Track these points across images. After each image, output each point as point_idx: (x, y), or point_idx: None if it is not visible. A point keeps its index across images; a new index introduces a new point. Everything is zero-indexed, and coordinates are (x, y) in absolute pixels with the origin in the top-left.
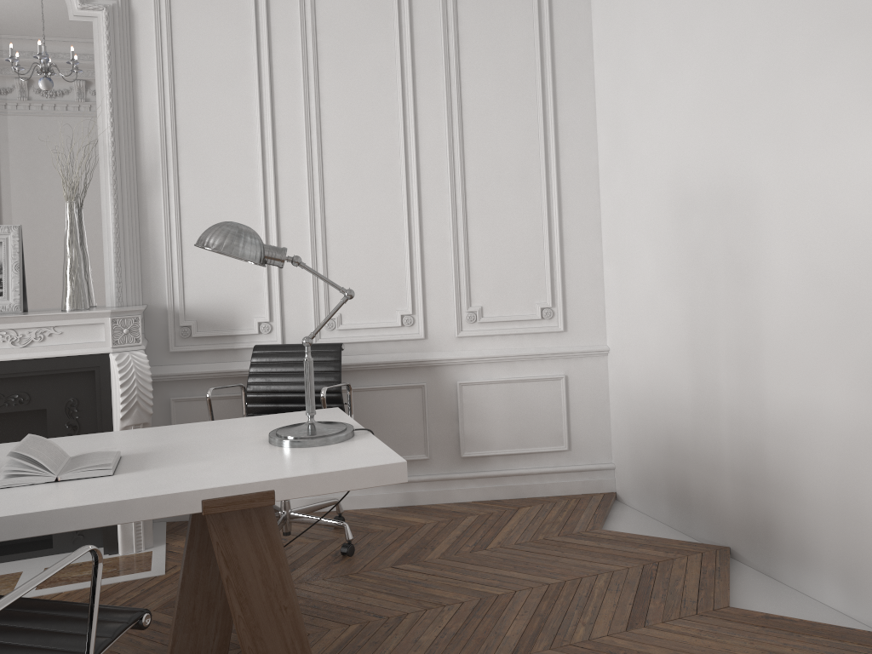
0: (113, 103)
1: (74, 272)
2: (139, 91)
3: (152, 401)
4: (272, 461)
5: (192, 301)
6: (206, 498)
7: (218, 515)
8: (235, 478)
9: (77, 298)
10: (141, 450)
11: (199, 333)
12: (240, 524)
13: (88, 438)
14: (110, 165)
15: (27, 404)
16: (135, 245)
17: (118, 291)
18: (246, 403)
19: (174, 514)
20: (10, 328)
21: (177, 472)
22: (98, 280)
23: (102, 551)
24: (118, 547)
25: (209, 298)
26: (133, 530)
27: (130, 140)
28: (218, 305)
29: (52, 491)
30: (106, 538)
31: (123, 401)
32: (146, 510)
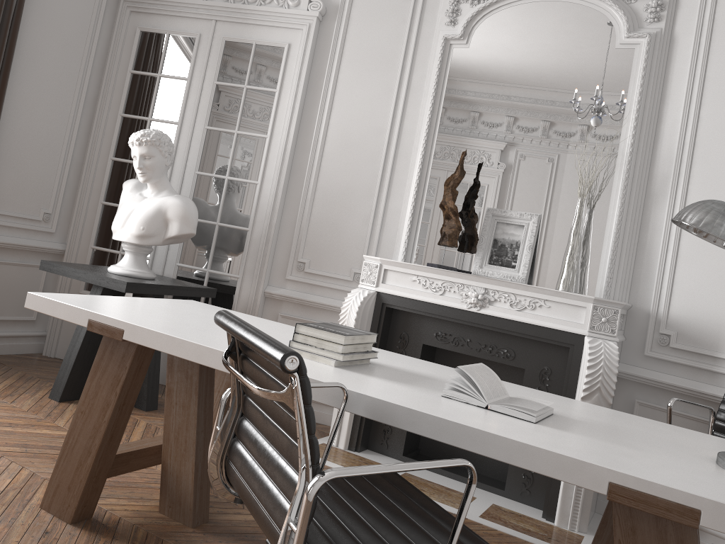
0: (638, 118)
1: (571, 259)
2: (664, 108)
3: (618, 396)
4: (710, 479)
5: (677, 311)
6: (614, 482)
7: (626, 510)
8: (655, 475)
9: (569, 281)
10: (574, 417)
11: (677, 345)
12: (651, 533)
13: (535, 392)
14: (623, 172)
15: (511, 360)
16: (632, 248)
17: (607, 286)
18: (712, 429)
19: (575, 483)
20: (511, 292)
21: (596, 445)
22: (592, 272)
23: (541, 513)
24: (555, 517)
25: (695, 313)
26: (570, 508)
27: (647, 152)
28: (703, 321)
29: (476, 413)
30: (546, 503)
31: (586, 382)
32: (548, 465)
